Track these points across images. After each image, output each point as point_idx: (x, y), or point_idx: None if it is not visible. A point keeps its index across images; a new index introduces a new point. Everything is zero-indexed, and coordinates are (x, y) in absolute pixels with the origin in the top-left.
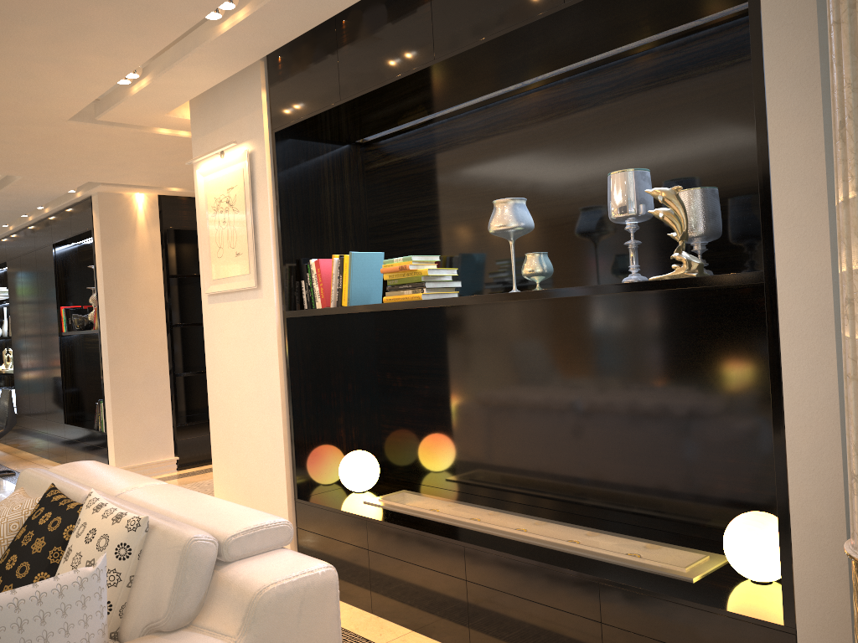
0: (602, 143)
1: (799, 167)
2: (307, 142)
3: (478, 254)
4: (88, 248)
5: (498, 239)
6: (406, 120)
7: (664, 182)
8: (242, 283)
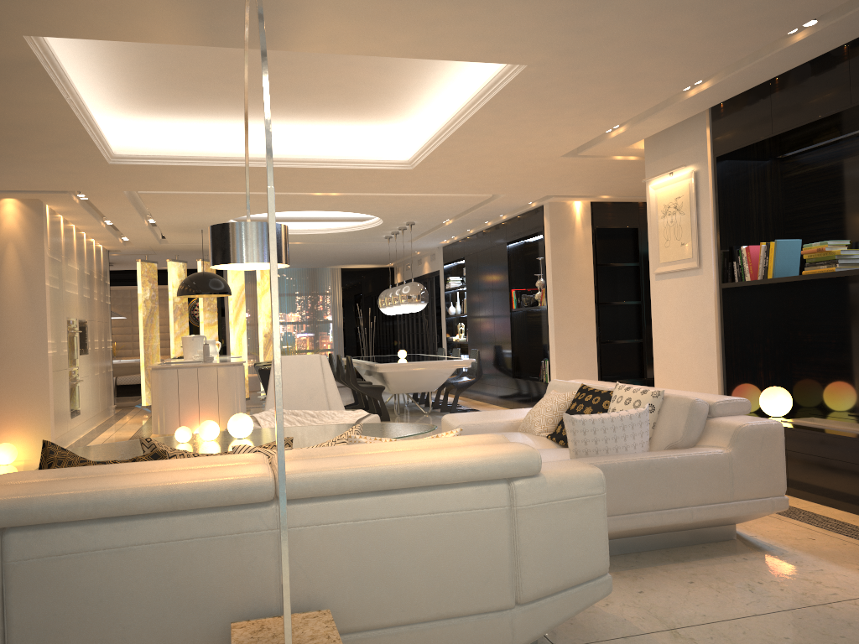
0: None
1: None
2: (739, 161)
3: None
4: (532, 244)
5: None
6: (821, 141)
7: None
8: (685, 264)
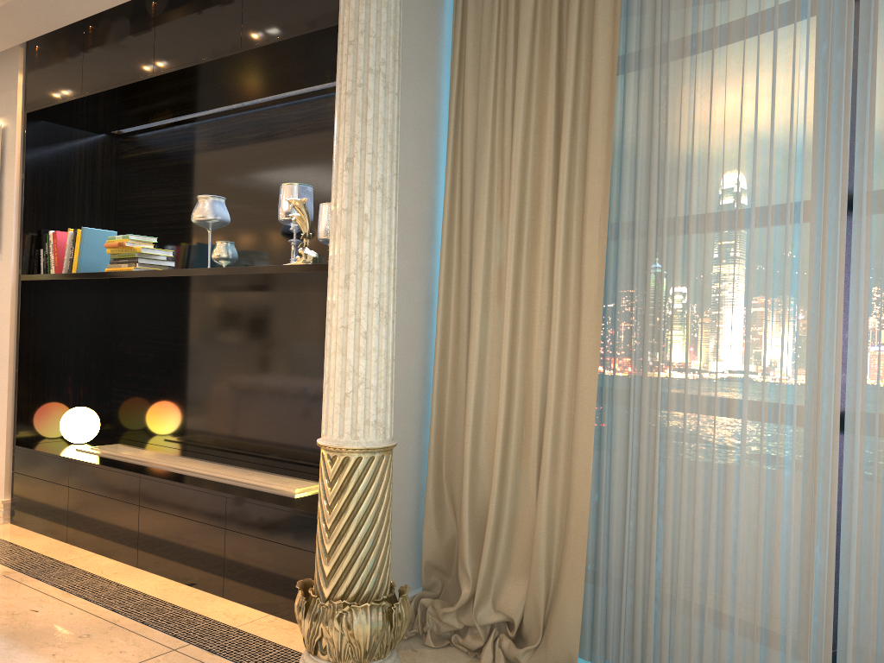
0: (293, 161)
1: None
2: (61, 126)
3: (200, 242)
4: None
5: (216, 230)
6: (151, 120)
7: (330, 198)
8: None
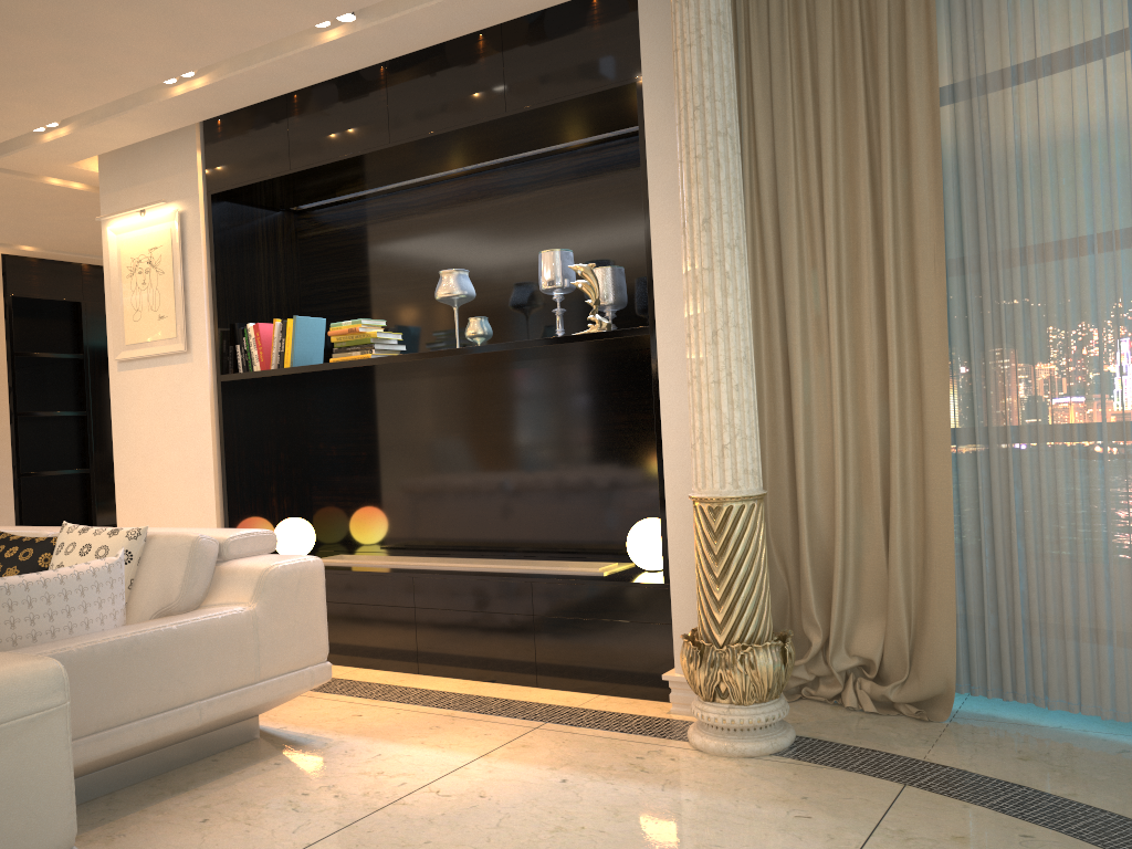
0: (533, 226)
1: (669, 252)
2: (243, 206)
3: (418, 323)
4: None
5: (439, 308)
6: (348, 192)
7: (584, 262)
8: (167, 347)
